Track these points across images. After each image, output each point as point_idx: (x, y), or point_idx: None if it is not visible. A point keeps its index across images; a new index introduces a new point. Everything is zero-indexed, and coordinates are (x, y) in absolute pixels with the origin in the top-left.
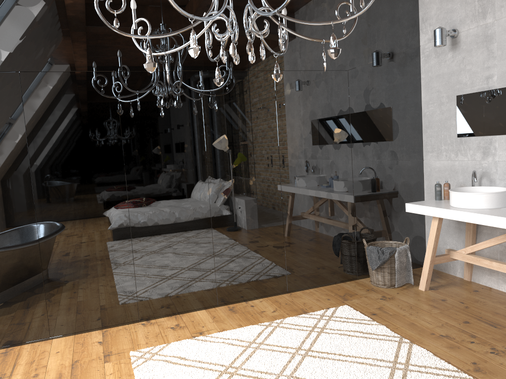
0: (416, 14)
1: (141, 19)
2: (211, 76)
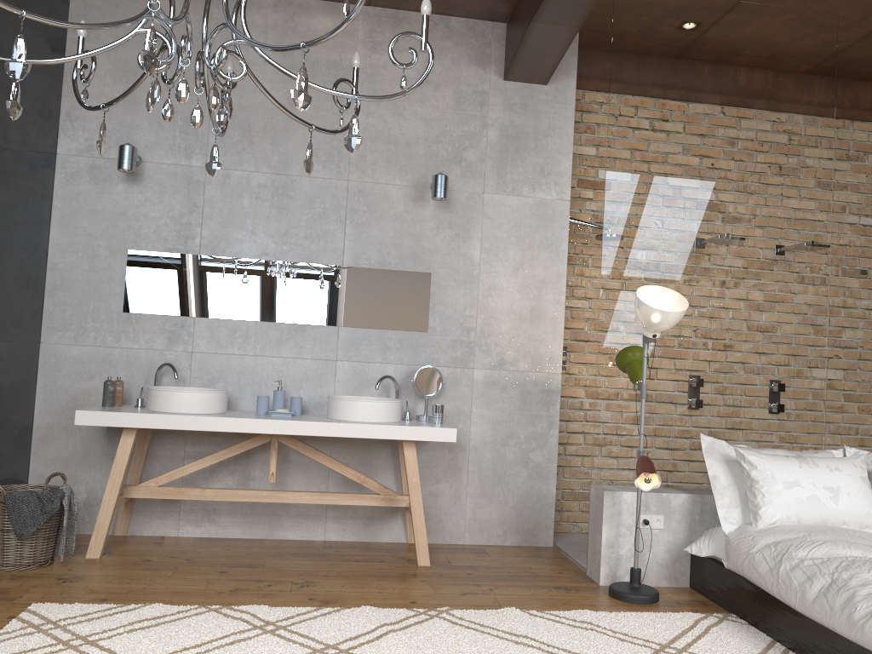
0: (59, 102)
1: None
2: None
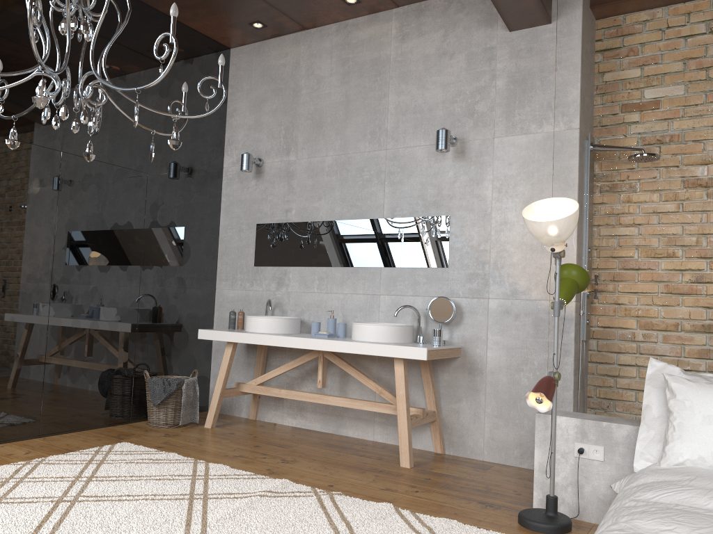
0: (222, 134)
1: None
2: None
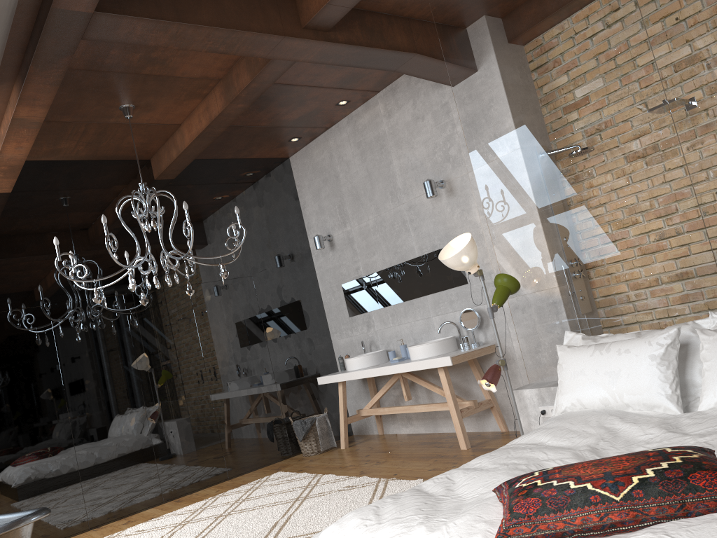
0: (302, 223)
1: (79, 265)
2: (133, 297)
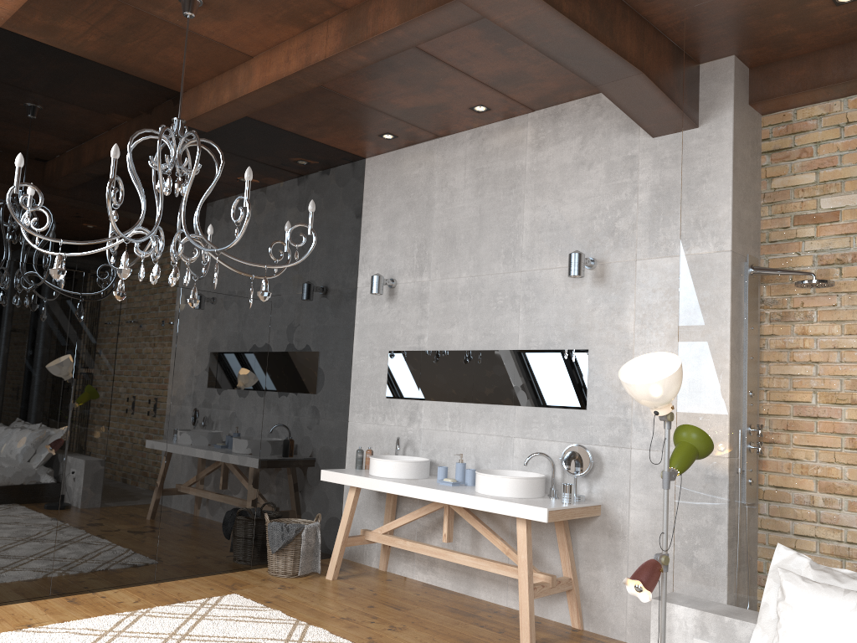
0: (356, 252)
1: (38, 210)
2: (98, 281)
